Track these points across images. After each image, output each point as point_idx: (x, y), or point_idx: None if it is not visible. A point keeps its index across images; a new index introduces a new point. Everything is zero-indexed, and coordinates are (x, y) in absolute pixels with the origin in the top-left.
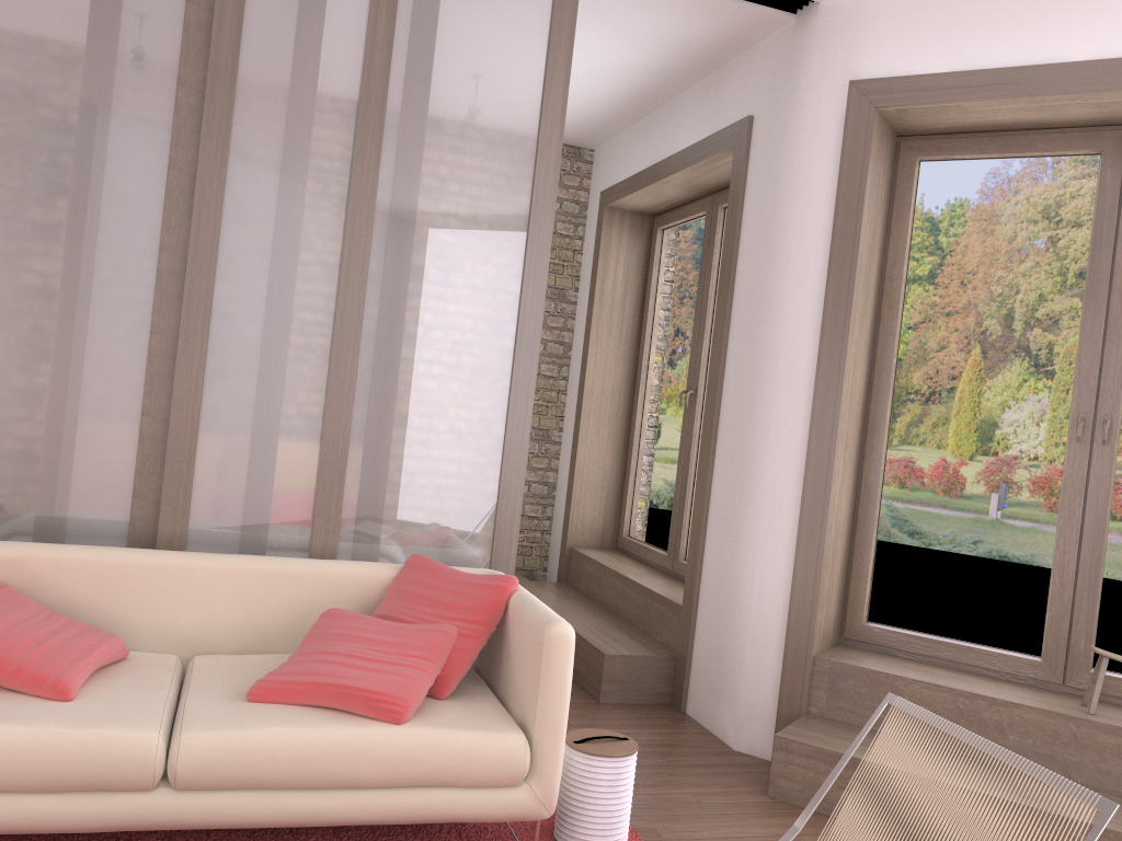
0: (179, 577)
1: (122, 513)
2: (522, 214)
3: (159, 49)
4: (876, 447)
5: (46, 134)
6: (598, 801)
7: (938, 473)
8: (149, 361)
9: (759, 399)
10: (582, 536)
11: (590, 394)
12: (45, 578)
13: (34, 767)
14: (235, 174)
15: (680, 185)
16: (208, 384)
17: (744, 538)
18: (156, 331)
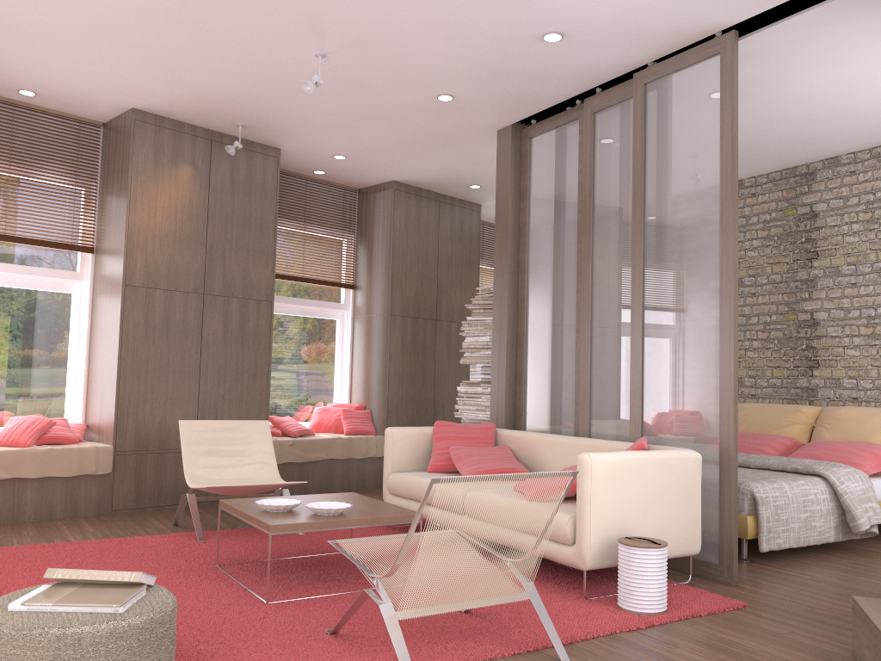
0: (556, 446)
1: (572, 422)
2: (716, 215)
3: (572, 200)
4: None
5: (543, 253)
6: (621, 572)
7: None
8: (575, 347)
9: None
10: None
11: None
12: (519, 445)
13: (435, 496)
14: (595, 246)
15: None
16: (592, 354)
17: None
18: (577, 331)
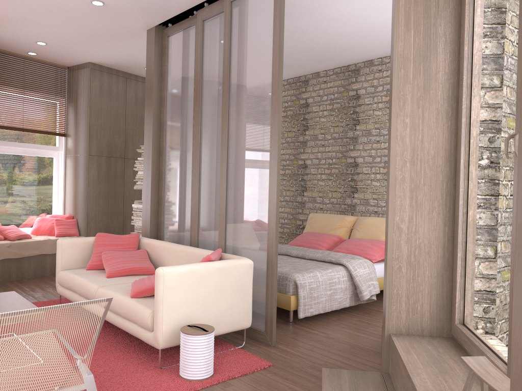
0: (172, 252)
1: (189, 233)
2: (269, 97)
3: (191, 81)
4: (457, 187)
5: (174, 118)
6: (181, 351)
7: (477, 203)
8: (191, 183)
9: None
10: None
11: None
12: (152, 249)
13: (81, 289)
14: (202, 115)
15: None
16: (200, 188)
17: None
18: (192, 172)
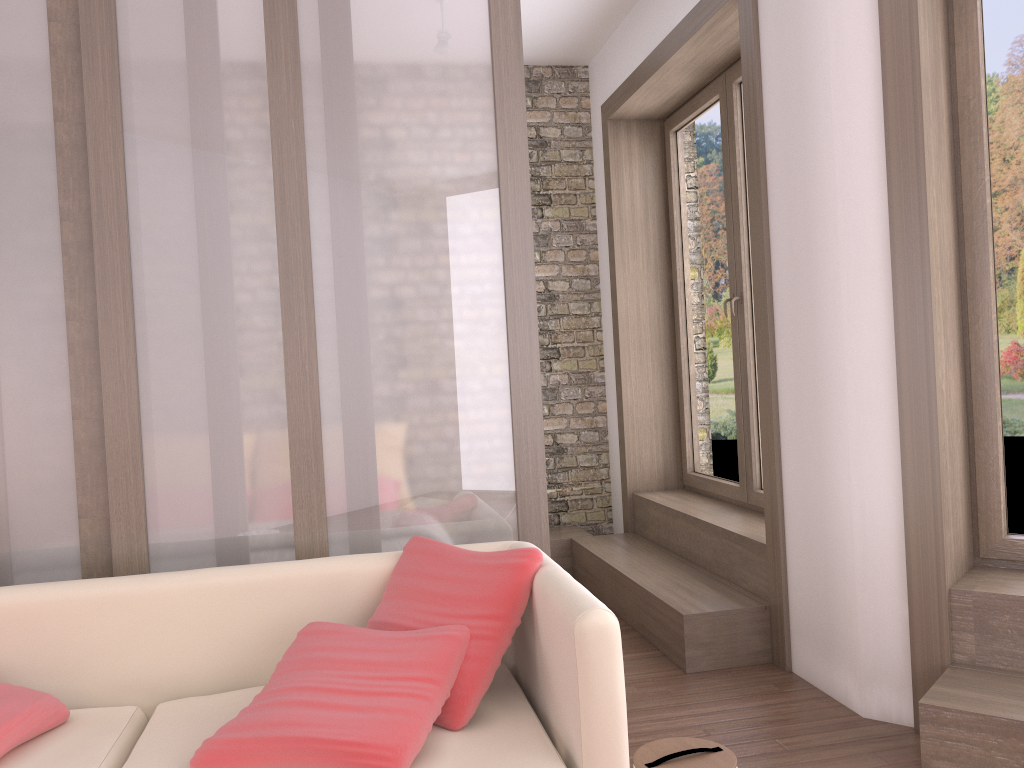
0: (126, 609)
1: (70, 537)
2: (484, 100)
3: None
4: (982, 313)
5: None
6: None
7: None
8: (71, 354)
9: (821, 280)
10: (643, 479)
11: (625, 325)
12: None
13: None
14: (131, 114)
15: (685, 69)
16: (143, 370)
17: (830, 453)
18: (72, 316)
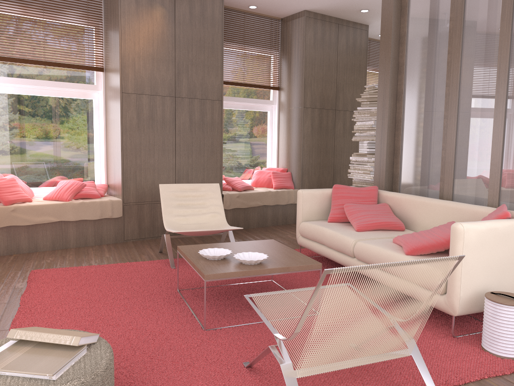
0: (425, 206)
1: (438, 187)
2: None
3: (445, 11)
4: None
5: (418, 57)
6: (487, 322)
7: None
8: (443, 129)
9: None
10: None
11: None
12: (396, 204)
13: (332, 242)
14: (464, 48)
15: None
16: (457, 135)
17: None
18: (444, 117)
